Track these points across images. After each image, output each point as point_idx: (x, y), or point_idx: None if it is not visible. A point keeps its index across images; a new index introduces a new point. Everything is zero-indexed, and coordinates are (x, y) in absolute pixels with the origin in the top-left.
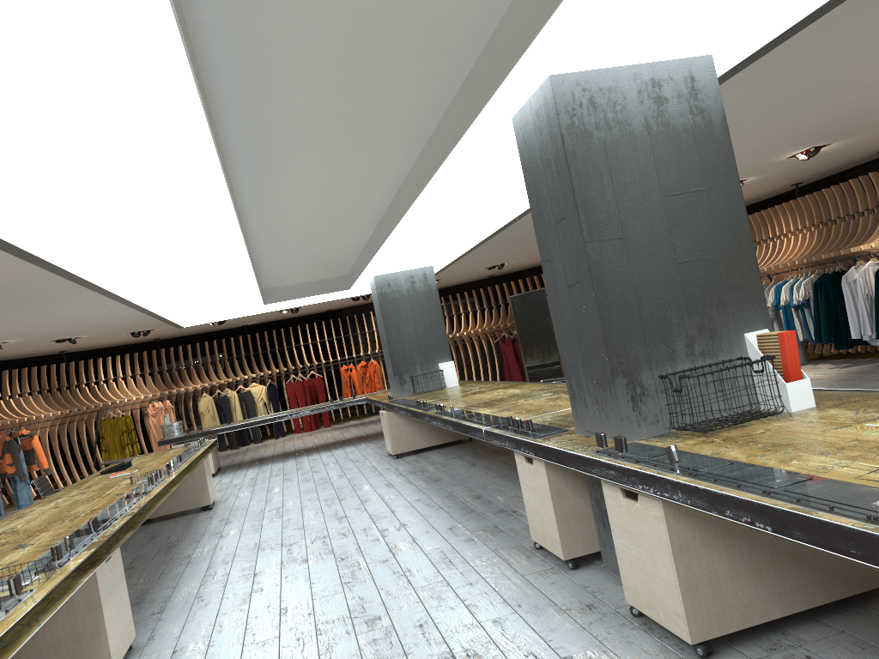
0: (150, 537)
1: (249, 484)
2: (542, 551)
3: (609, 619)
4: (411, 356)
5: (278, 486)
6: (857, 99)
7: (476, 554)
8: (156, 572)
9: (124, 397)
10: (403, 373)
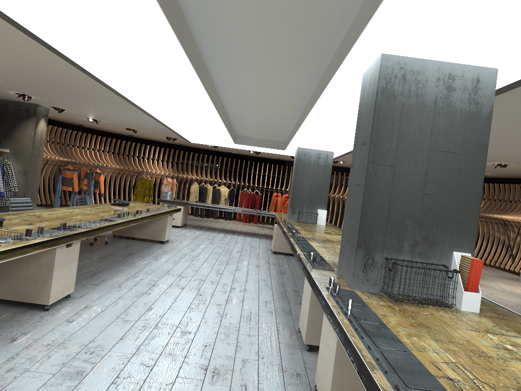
0: (125, 246)
1: (192, 238)
2: (301, 334)
3: (302, 386)
4: (303, 199)
5: (204, 245)
6: None
7: (266, 321)
8: (112, 265)
9: (154, 170)
10: (295, 207)
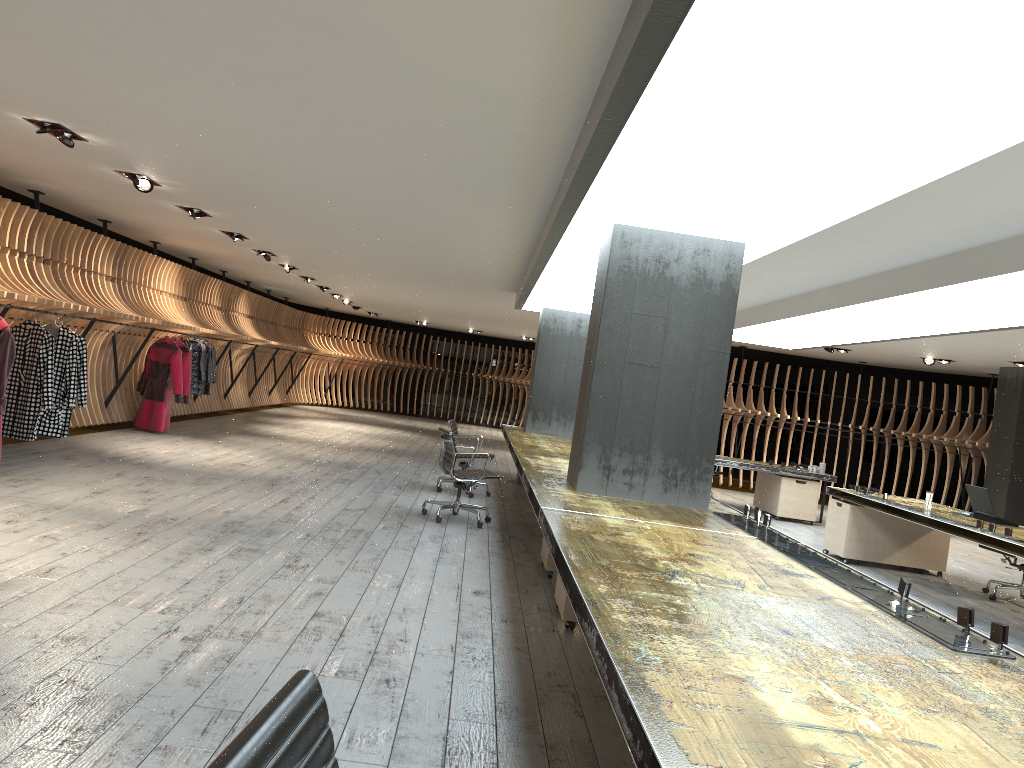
0: None
1: None
2: None
3: None
4: None
5: None
6: (44, 9)
7: None
8: None
9: None
10: None
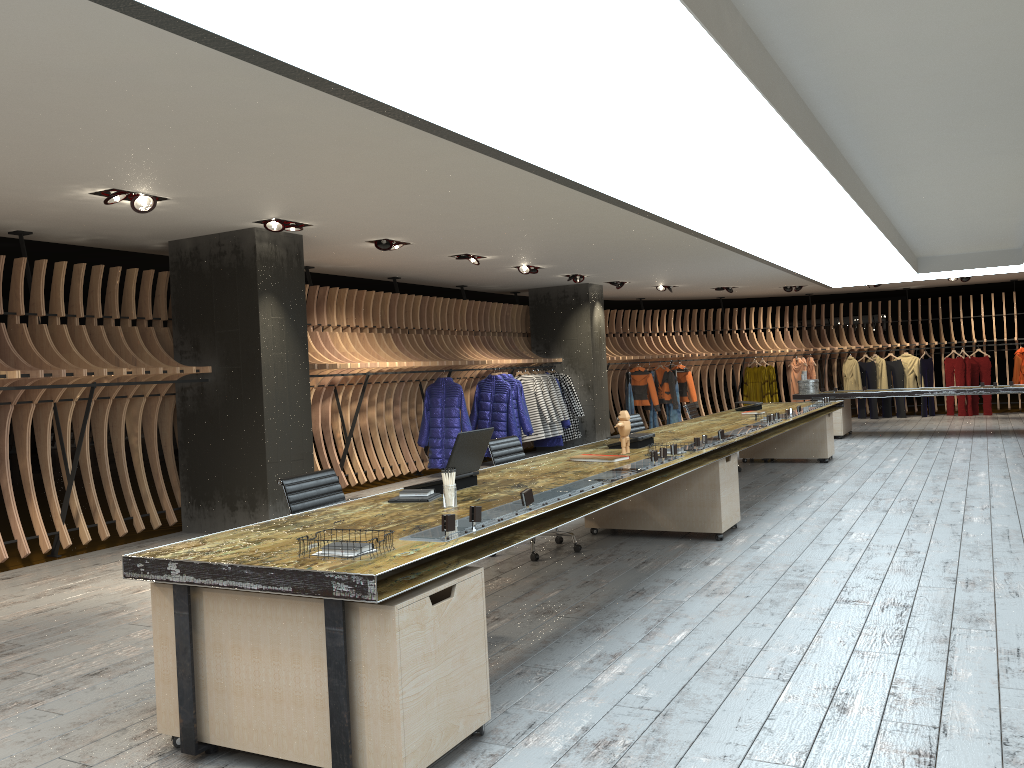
0: (768, 472)
1: (870, 450)
2: None
3: None
4: None
5: (897, 457)
6: None
7: None
8: (765, 494)
9: (770, 348)
10: None
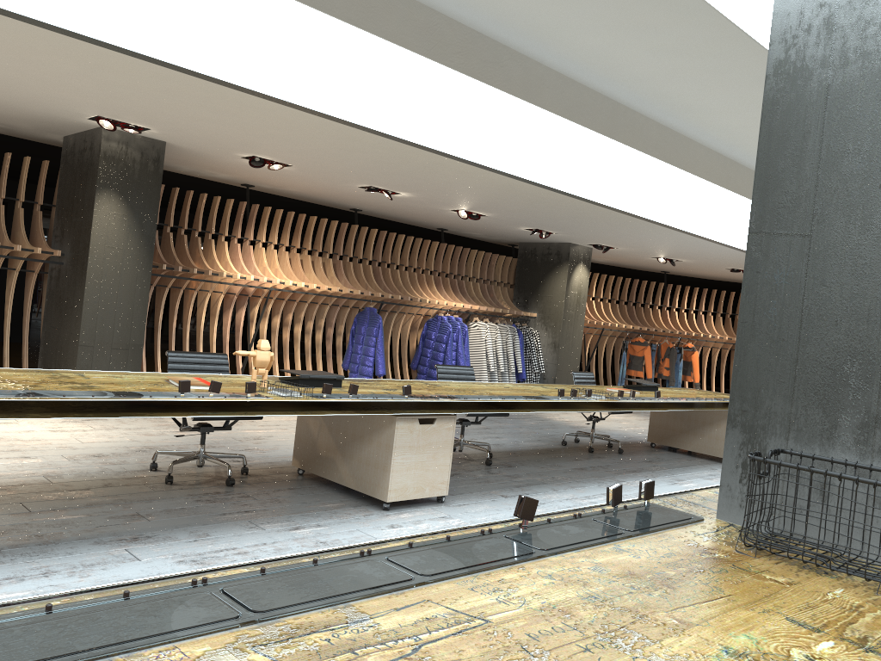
0: (648, 460)
1: None
2: None
3: None
4: None
5: None
6: None
7: None
8: (579, 479)
9: None
10: None
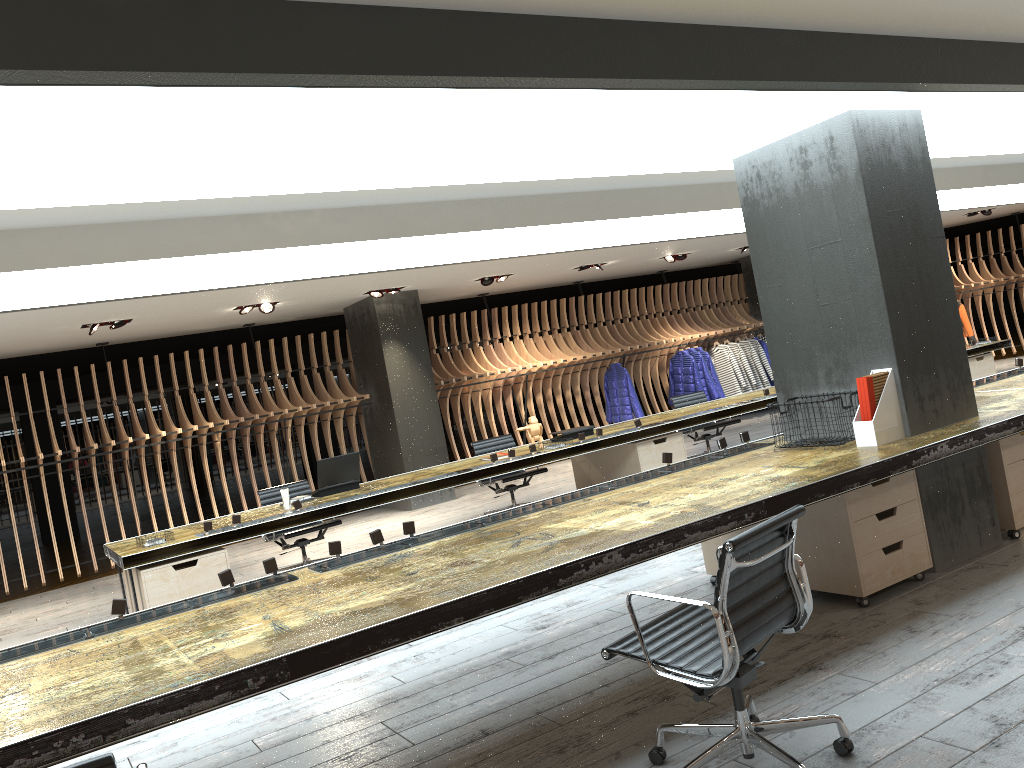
0: None
1: None
2: None
3: None
4: None
5: None
6: None
7: None
8: None
9: None
10: None
